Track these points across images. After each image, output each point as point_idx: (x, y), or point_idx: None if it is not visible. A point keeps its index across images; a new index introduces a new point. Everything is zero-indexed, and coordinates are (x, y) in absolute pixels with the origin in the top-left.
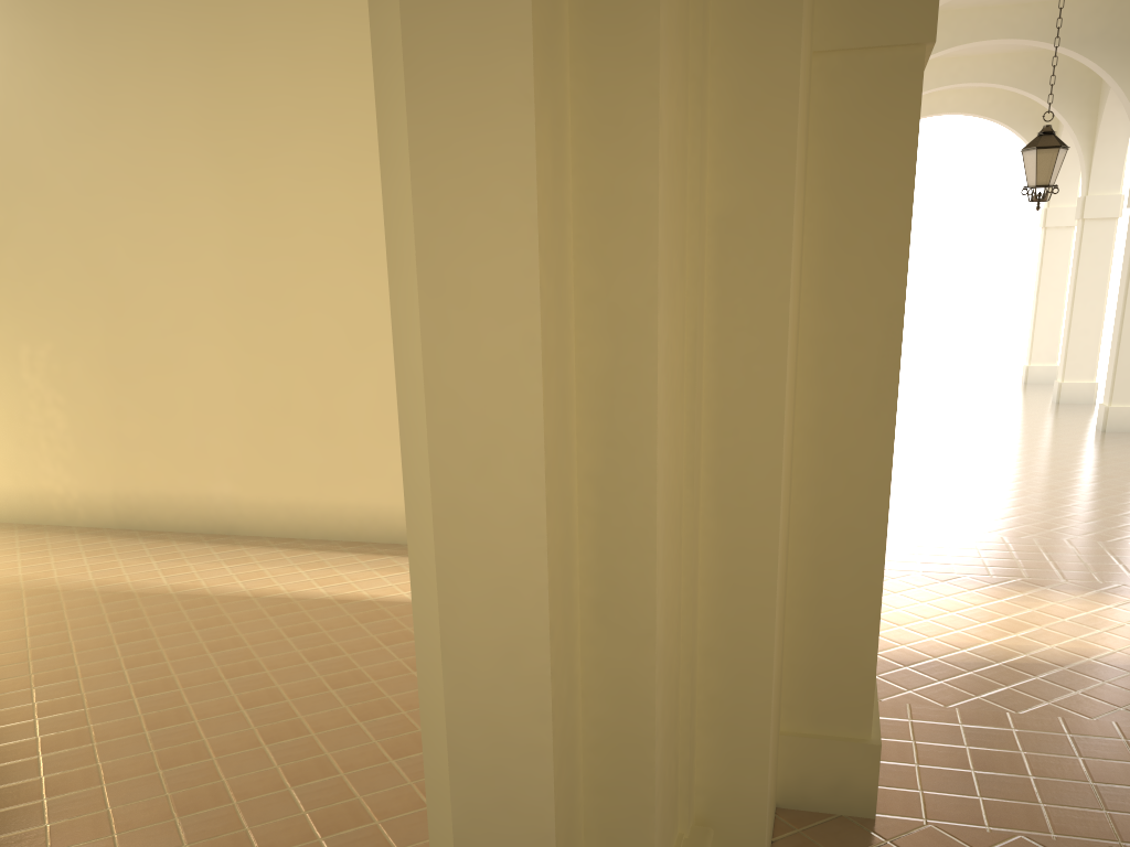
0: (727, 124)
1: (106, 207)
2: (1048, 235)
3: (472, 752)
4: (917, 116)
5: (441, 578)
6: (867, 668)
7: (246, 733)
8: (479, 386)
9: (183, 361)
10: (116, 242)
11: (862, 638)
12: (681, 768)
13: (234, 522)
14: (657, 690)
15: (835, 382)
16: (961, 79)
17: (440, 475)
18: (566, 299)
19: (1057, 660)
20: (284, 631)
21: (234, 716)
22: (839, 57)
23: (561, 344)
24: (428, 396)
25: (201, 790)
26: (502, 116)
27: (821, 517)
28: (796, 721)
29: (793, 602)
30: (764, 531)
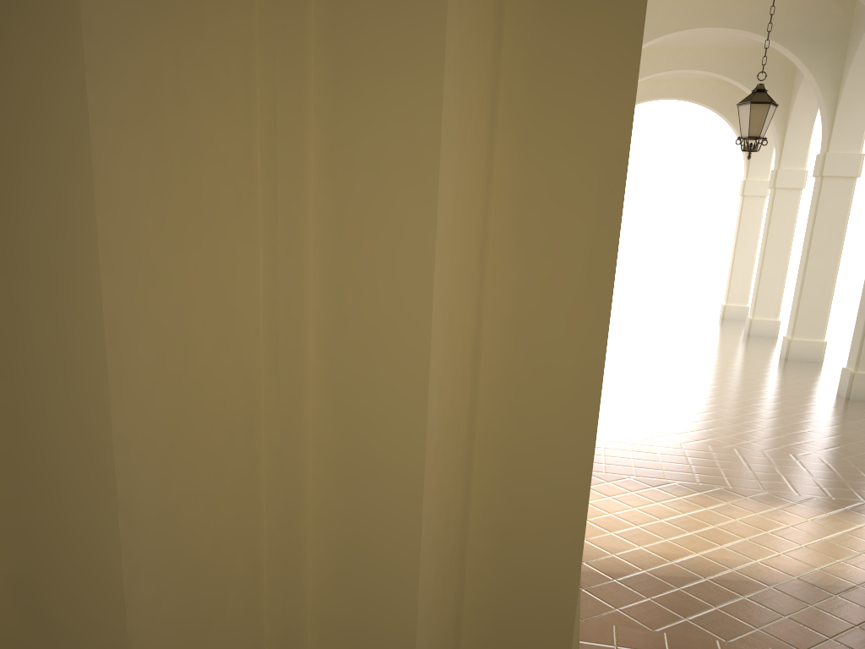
0: None
1: None
2: (746, 202)
3: None
4: None
5: None
6: (565, 615)
7: None
8: None
9: None
10: None
11: (560, 577)
12: None
13: None
14: None
15: (538, 254)
16: (685, 66)
17: None
18: None
19: (764, 577)
20: None
21: None
22: None
23: None
24: None
25: None
26: None
27: (515, 427)
28: None
29: (479, 530)
30: (403, 448)
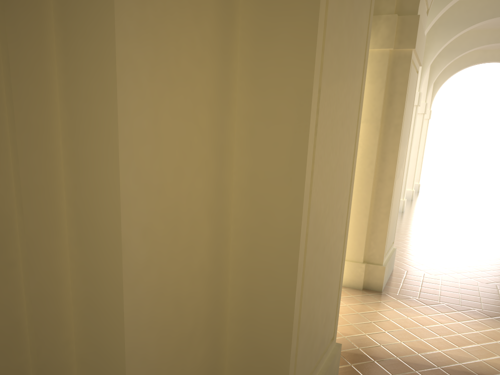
0: None
1: None
2: None
3: None
4: None
5: None
6: None
7: None
8: None
9: None
10: None
11: (279, 353)
12: None
13: None
14: None
15: (261, 151)
16: None
17: None
18: None
19: (481, 371)
20: None
21: None
22: None
23: None
24: None
25: None
26: None
27: (251, 257)
28: None
29: (233, 319)
30: (111, 263)
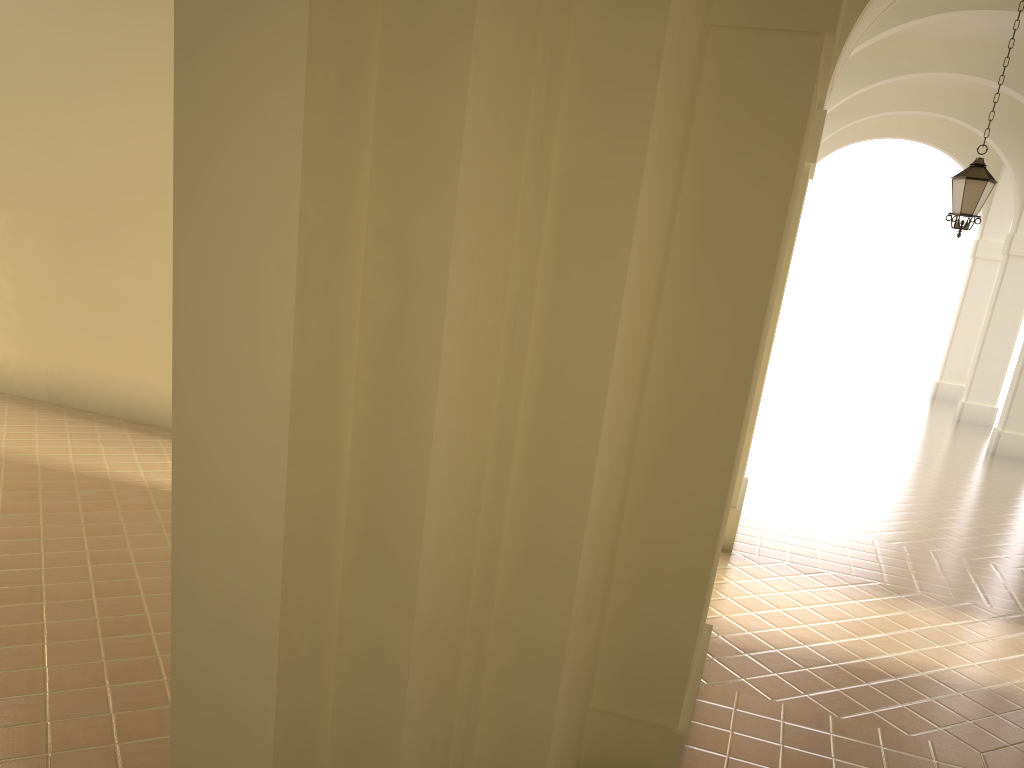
0: (585, 76)
1: (74, 94)
2: (976, 265)
3: (195, 703)
4: (807, 108)
5: (177, 514)
6: (683, 659)
7: (87, 623)
8: (229, 311)
9: (128, 253)
10: (80, 128)
11: (682, 628)
12: (456, 738)
13: (157, 413)
14: (413, 664)
15: (690, 368)
16: (918, 107)
17: (183, 403)
18: (351, 231)
19: (892, 669)
20: (165, 526)
21: (83, 603)
22: (736, 35)
23: (335, 280)
24: (176, 314)
25: (19, 674)
26: (274, 7)
27: (658, 502)
28: (608, 699)
29: (620, 582)
30: (573, 510)
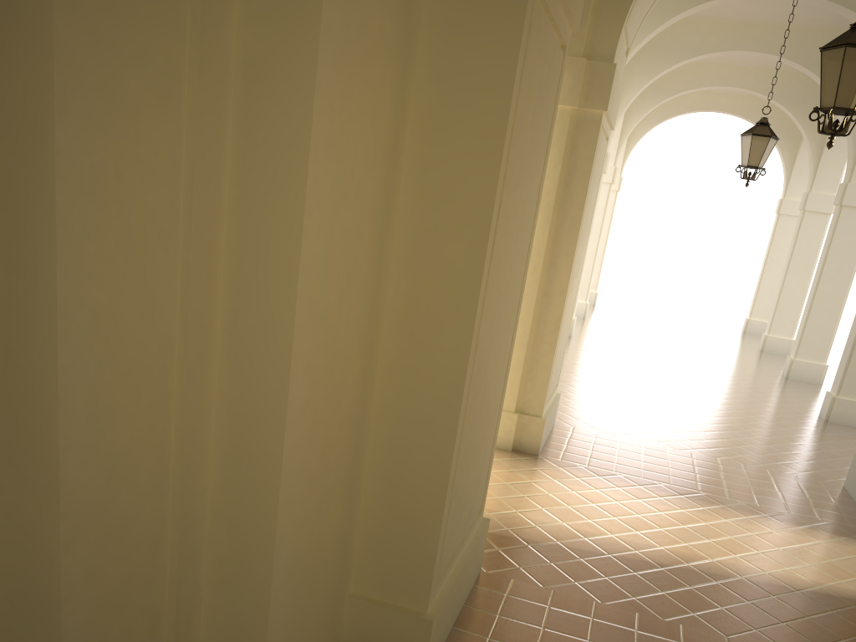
0: None
1: None
2: (780, 220)
3: None
4: (522, 18)
5: None
6: (430, 548)
7: None
8: None
9: None
10: None
11: (428, 519)
12: (168, 623)
13: None
14: (67, 549)
15: (425, 272)
16: (729, 83)
17: None
18: None
19: (660, 560)
20: None
21: None
22: None
23: None
24: None
25: None
26: None
27: (402, 400)
28: (364, 586)
29: (371, 475)
30: (274, 400)
